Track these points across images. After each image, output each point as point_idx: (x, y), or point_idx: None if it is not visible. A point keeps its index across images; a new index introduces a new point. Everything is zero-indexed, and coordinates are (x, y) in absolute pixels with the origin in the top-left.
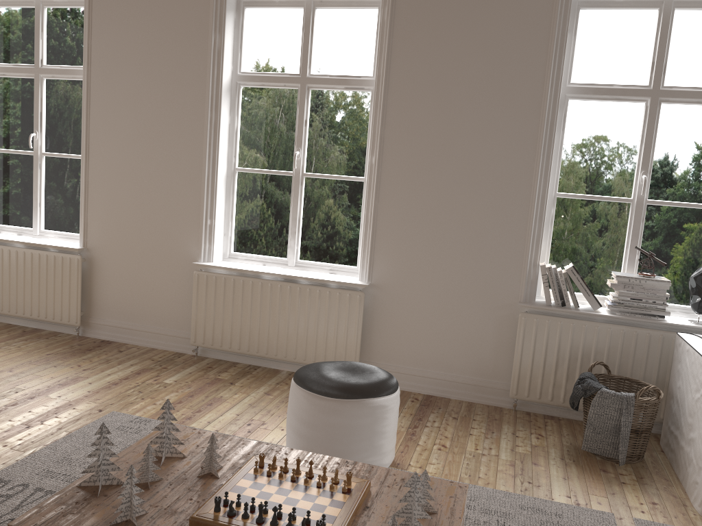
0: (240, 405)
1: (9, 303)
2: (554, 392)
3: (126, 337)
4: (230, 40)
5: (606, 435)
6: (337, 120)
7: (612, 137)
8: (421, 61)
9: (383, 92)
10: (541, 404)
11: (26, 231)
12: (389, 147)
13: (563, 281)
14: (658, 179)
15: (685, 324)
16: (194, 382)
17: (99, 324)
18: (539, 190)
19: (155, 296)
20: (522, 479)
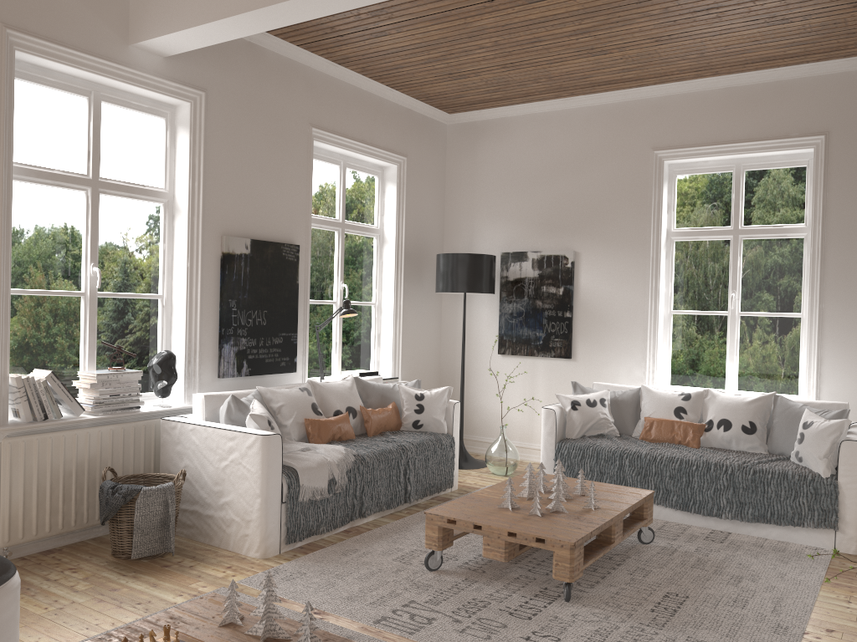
0: None
1: None
2: (52, 520)
3: None
4: None
5: (154, 532)
6: None
7: (57, 226)
8: None
9: None
10: (33, 541)
11: None
12: None
13: (43, 390)
14: (104, 271)
15: (160, 409)
16: None
17: None
18: (3, 288)
19: None
20: (129, 604)
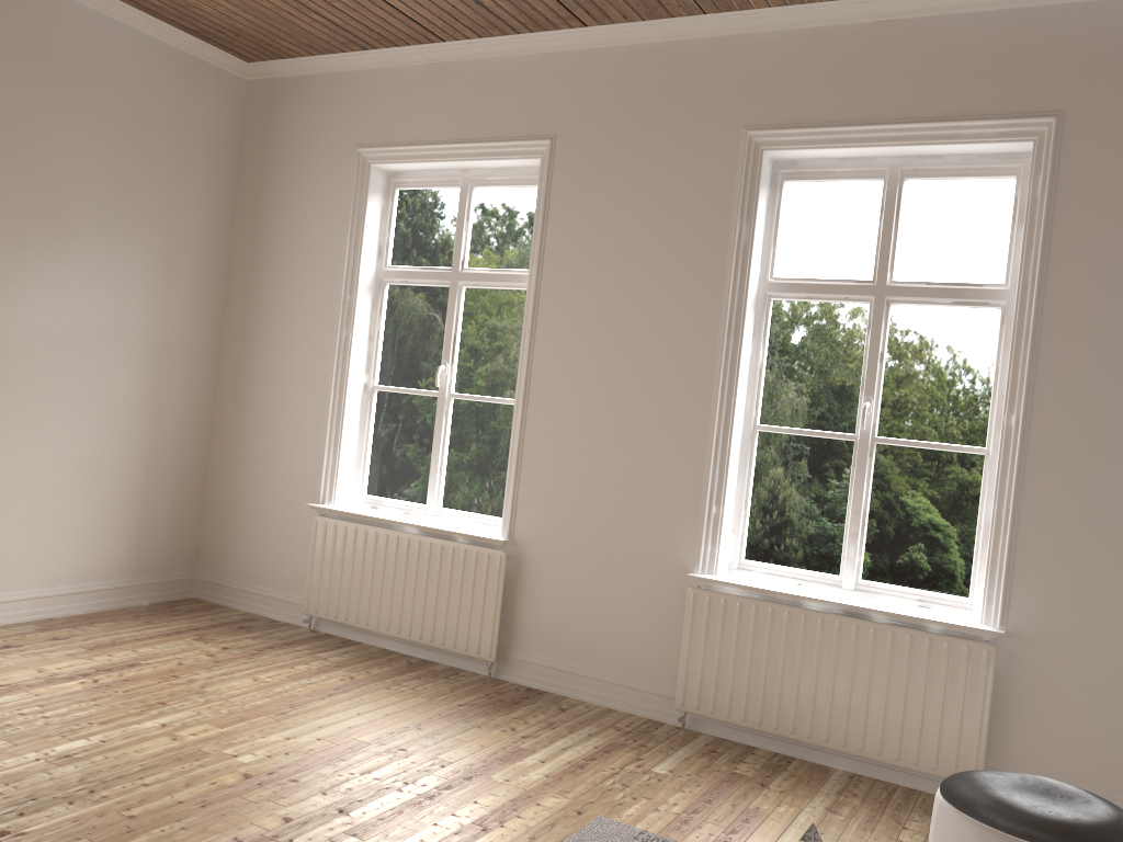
0: (797, 828)
1: (390, 617)
2: None
3: (565, 687)
4: (760, 229)
5: None
6: (937, 353)
7: None
8: (1105, 260)
9: (1034, 310)
10: None
11: (416, 508)
12: (1043, 400)
13: None
14: None
15: None
16: (701, 776)
17: (523, 661)
18: None
19: (616, 623)
20: None
